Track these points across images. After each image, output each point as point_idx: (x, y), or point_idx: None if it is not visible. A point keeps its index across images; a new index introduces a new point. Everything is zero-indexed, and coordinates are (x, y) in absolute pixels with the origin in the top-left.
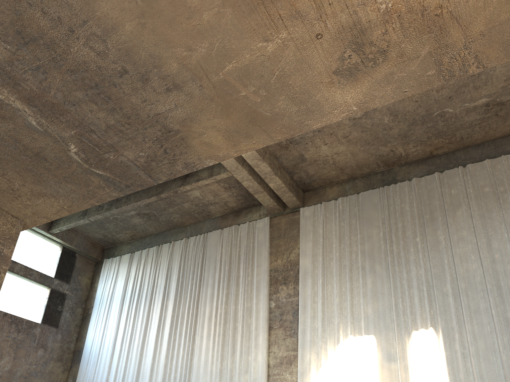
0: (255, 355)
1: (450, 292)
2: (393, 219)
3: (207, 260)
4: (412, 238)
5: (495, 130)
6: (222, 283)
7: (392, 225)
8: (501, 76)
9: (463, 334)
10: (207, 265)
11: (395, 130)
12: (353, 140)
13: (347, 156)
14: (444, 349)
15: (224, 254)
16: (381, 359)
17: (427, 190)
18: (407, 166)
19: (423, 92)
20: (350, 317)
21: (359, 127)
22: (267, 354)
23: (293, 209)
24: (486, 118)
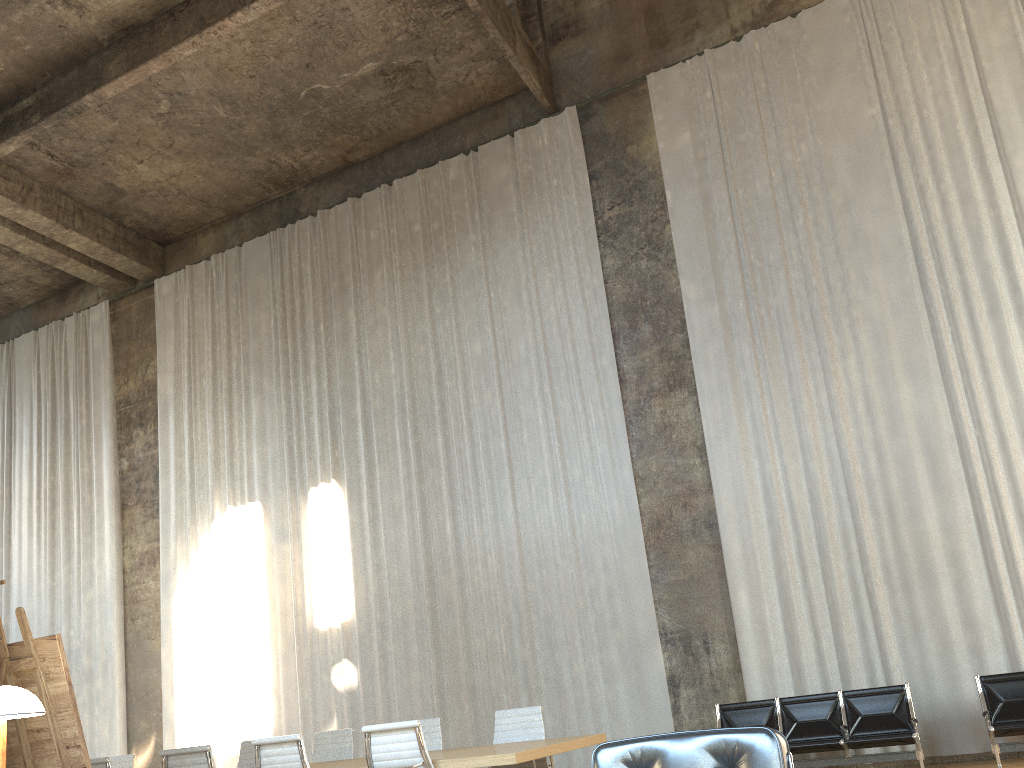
0: (100, 556)
1: (360, 418)
2: (289, 293)
3: (19, 394)
4: (313, 326)
5: (429, 112)
6: (45, 434)
7: (287, 304)
8: (372, 25)
9: (375, 485)
10: (19, 403)
11: (252, 128)
12: (188, 151)
13: (198, 179)
14: (348, 513)
15: (43, 379)
16: (270, 540)
17: (338, 234)
18: (316, 185)
19: (253, 61)
20: (228, 474)
21: (181, 128)
22: (120, 552)
23: (148, 281)
24: (399, 94)
